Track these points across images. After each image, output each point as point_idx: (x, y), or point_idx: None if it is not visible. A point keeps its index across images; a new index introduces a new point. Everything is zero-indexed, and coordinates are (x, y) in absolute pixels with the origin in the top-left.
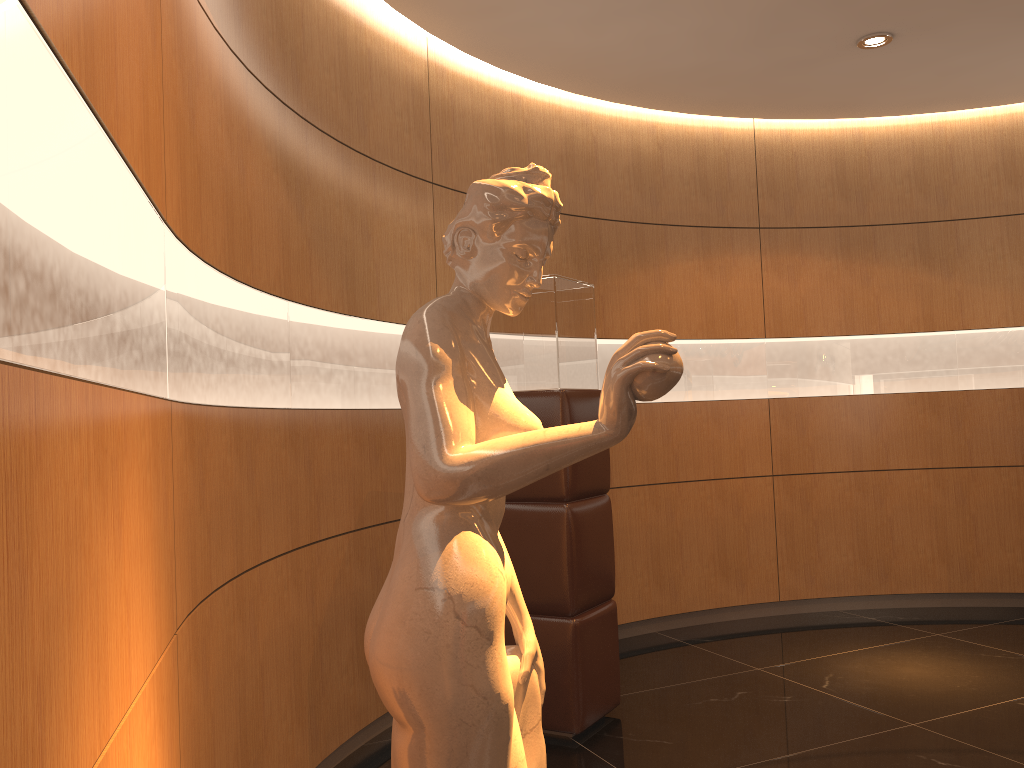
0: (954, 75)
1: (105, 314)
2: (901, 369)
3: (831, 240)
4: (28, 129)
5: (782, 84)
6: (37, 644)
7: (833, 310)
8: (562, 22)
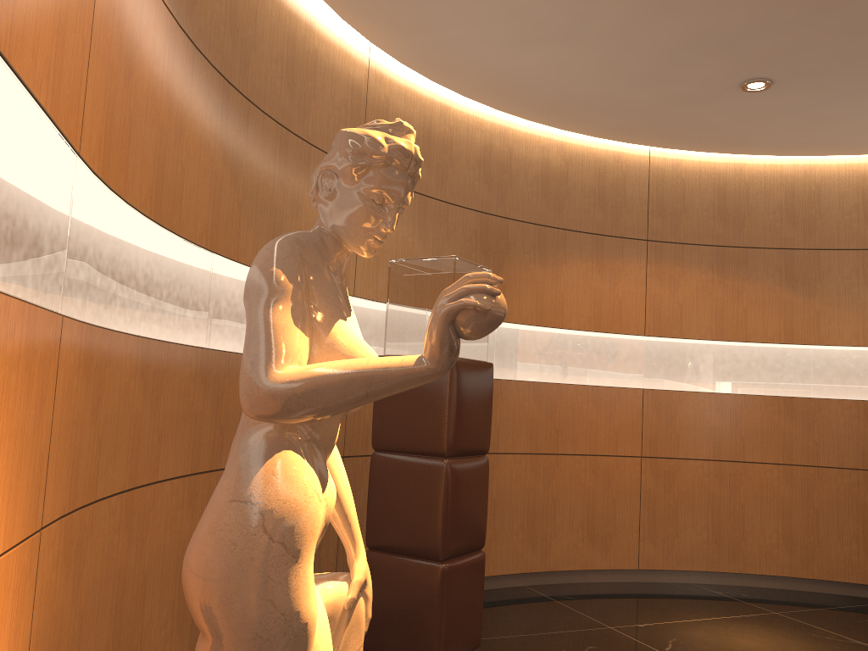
0: (824, 123)
1: None
2: (762, 374)
3: (709, 257)
4: None
5: (675, 117)
6: None
7: (706, 317)
8: (486, 43)
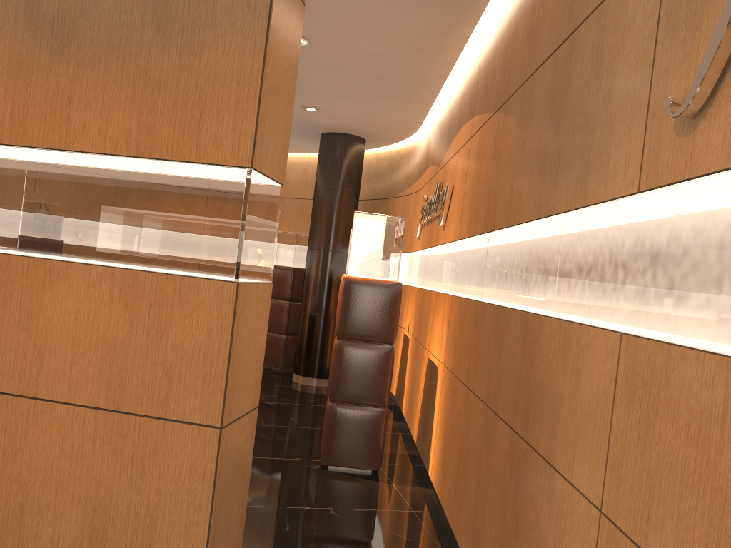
0: None
1: None
2: None
3: None
4: None
5: None
6: None
7: None
8: None
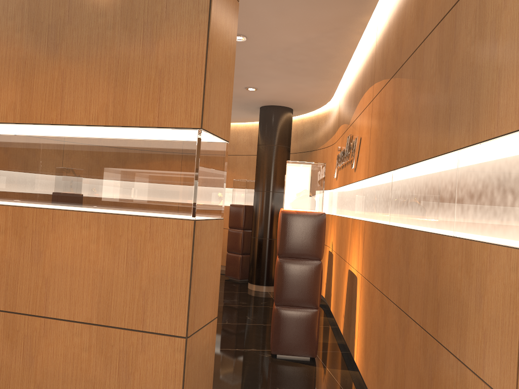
0: None
1: None
2: None
3: None
4: None
5: None
6: None
7: None
8: None
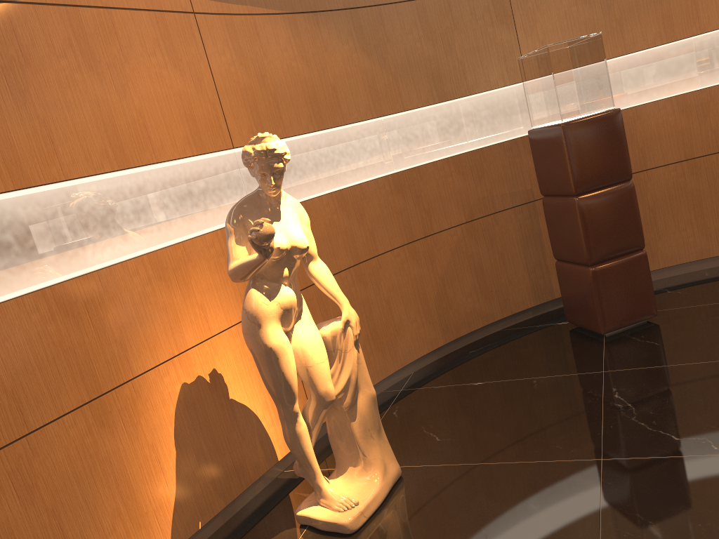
0: None
1: (159, 225)
2: None
3: None
4: (78, 210)
5: None
6: (116, 334)
7: None
8: None
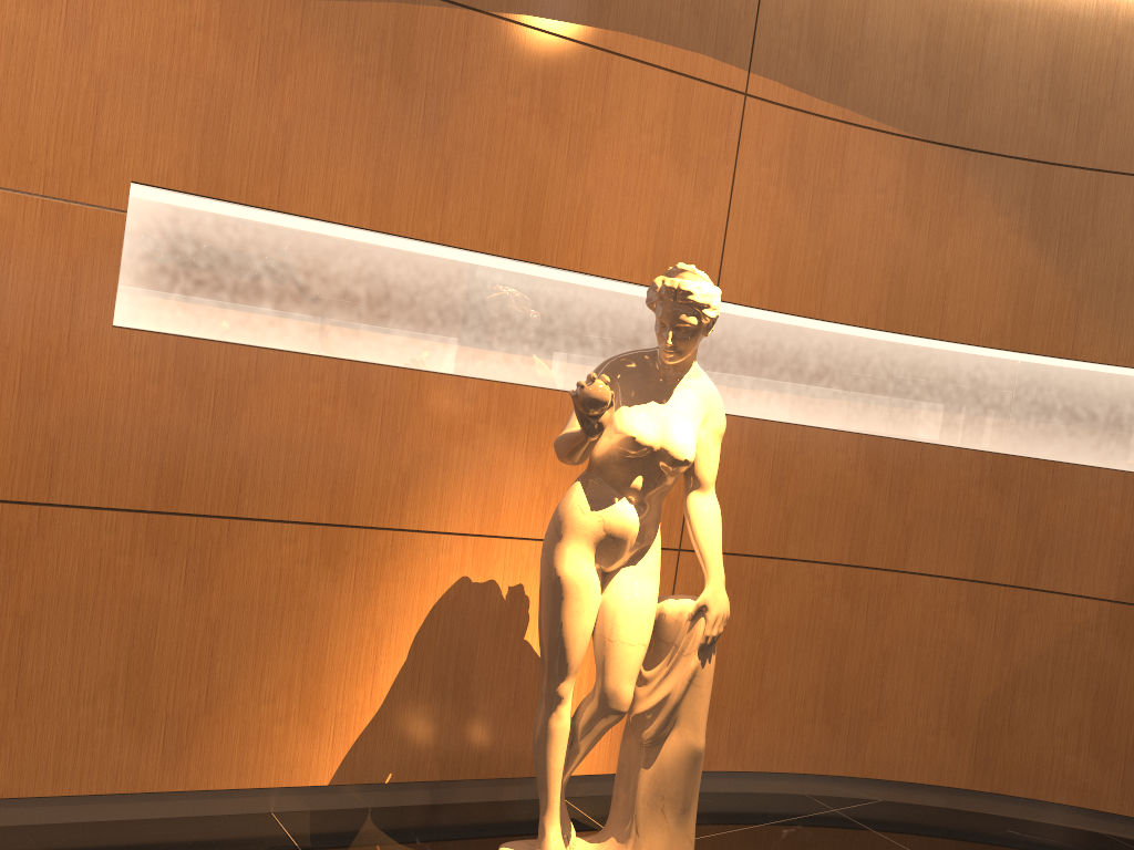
0: None
1: (539, 354)
2: None
3: None
4: (436, 287)
5: None
6: (405, 461)
7: None
8: None
